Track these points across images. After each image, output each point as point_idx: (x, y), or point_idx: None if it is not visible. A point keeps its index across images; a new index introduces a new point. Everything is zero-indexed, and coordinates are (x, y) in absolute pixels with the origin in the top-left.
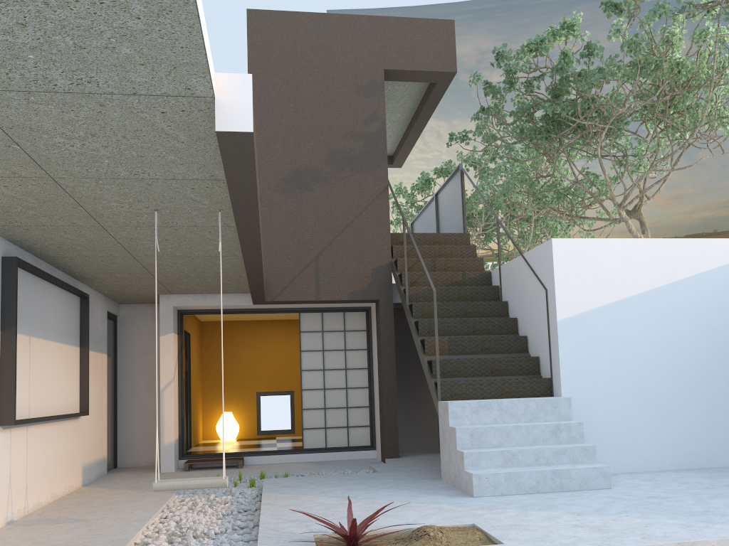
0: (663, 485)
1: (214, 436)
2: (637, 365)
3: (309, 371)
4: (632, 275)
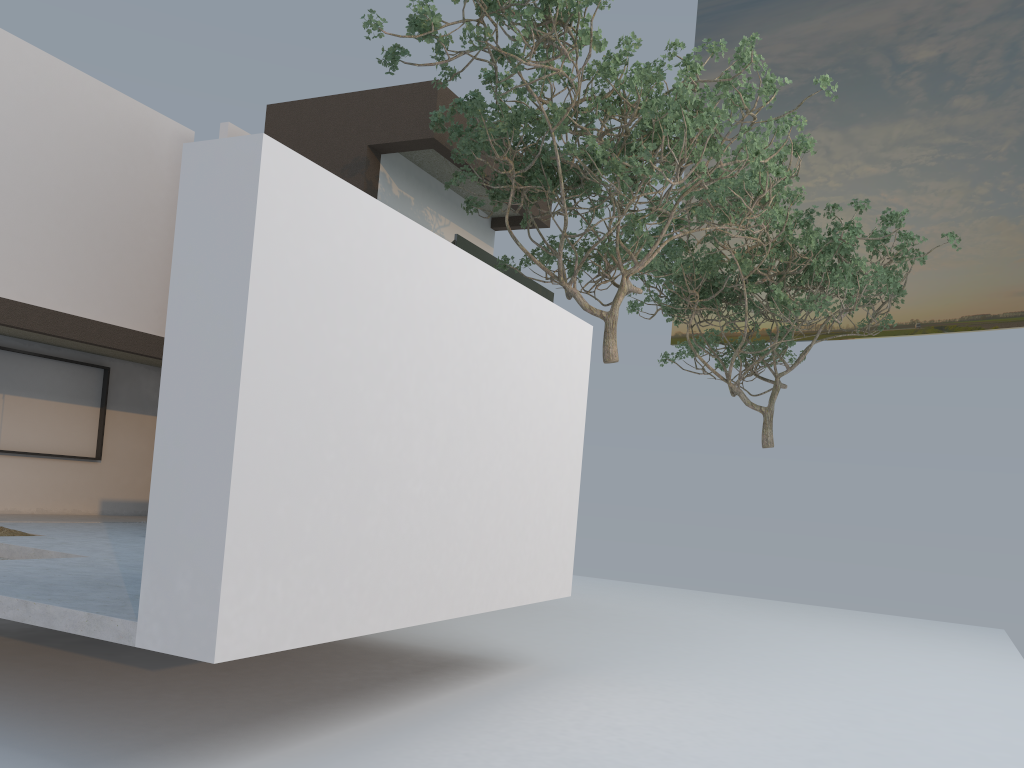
0: None
1: None
2: None
3: None
4: None
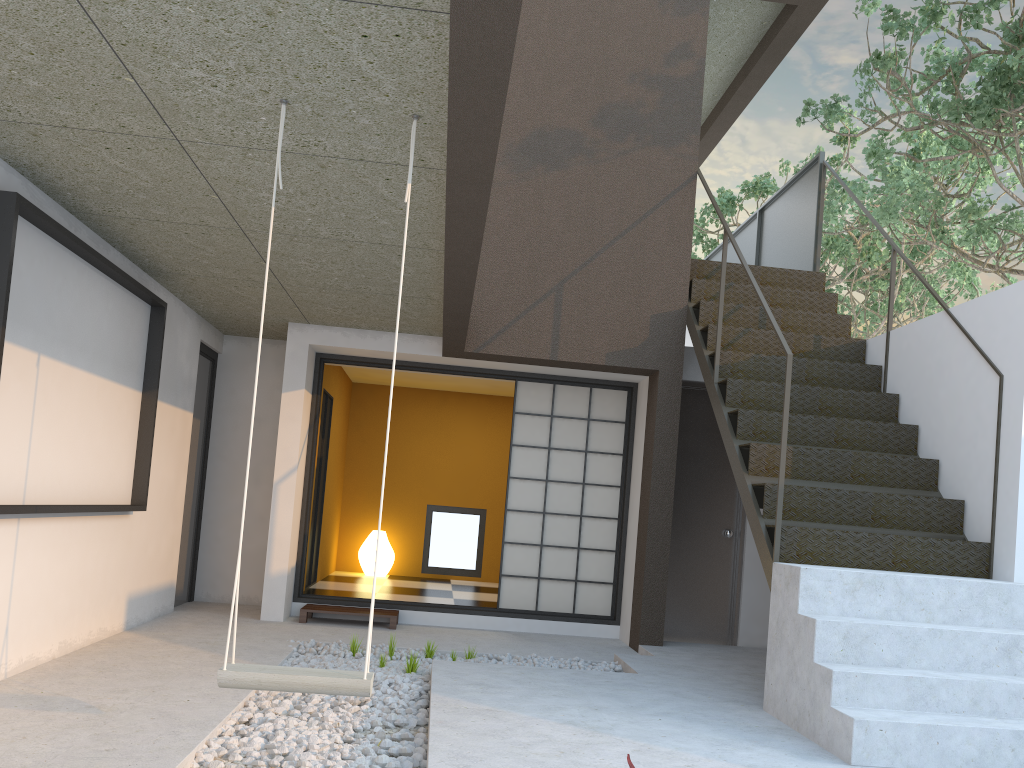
0: None
1: (354, 566)
2: None
3: (522, 480)
4: None
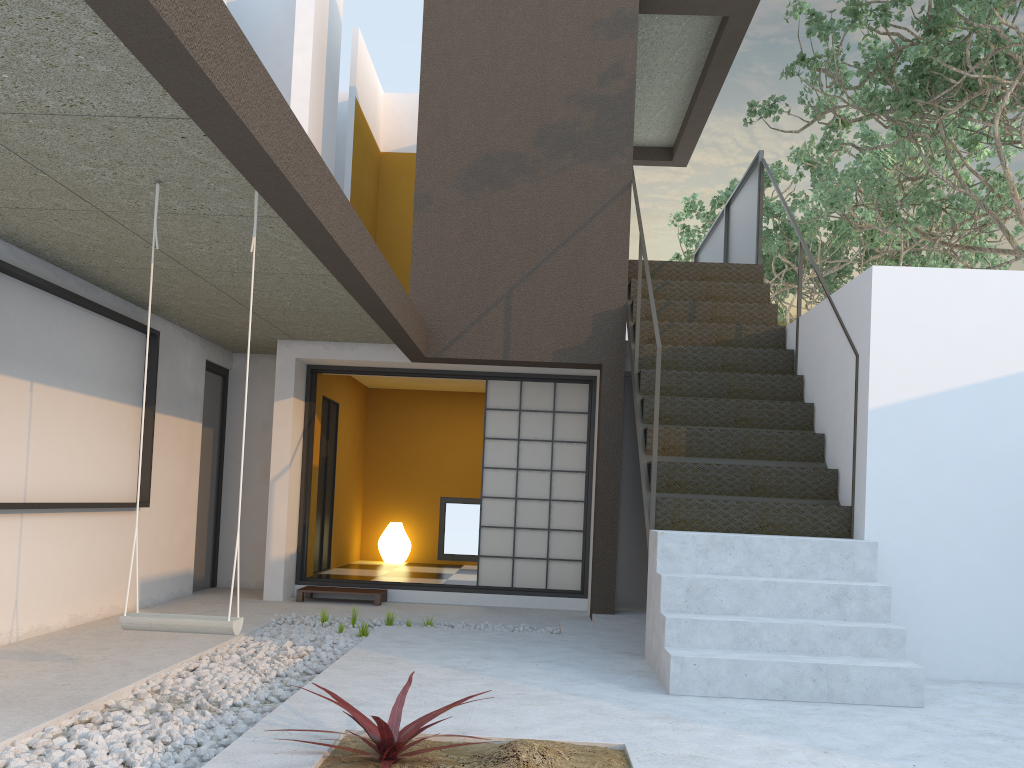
0: (1023, 714)
1: (376, 555)
2: (1012, 496)
3: (495, 469)
4: (1019, 337)
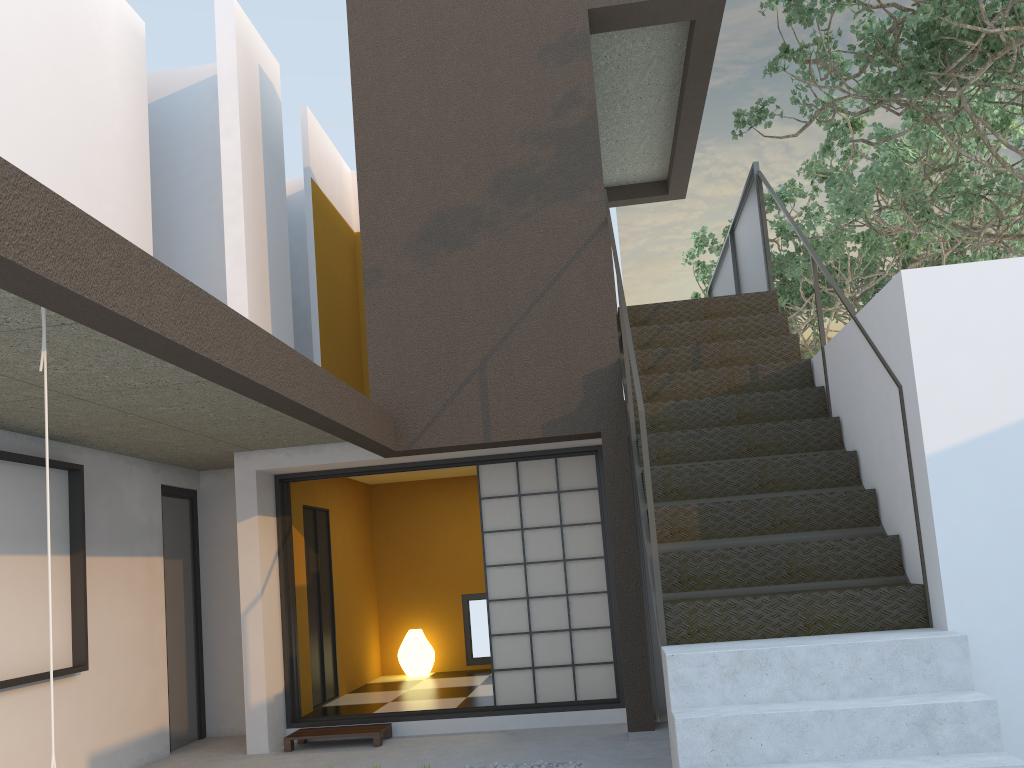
0: None
1: (399, 668)
2: None
3: (499, 567)
4: None
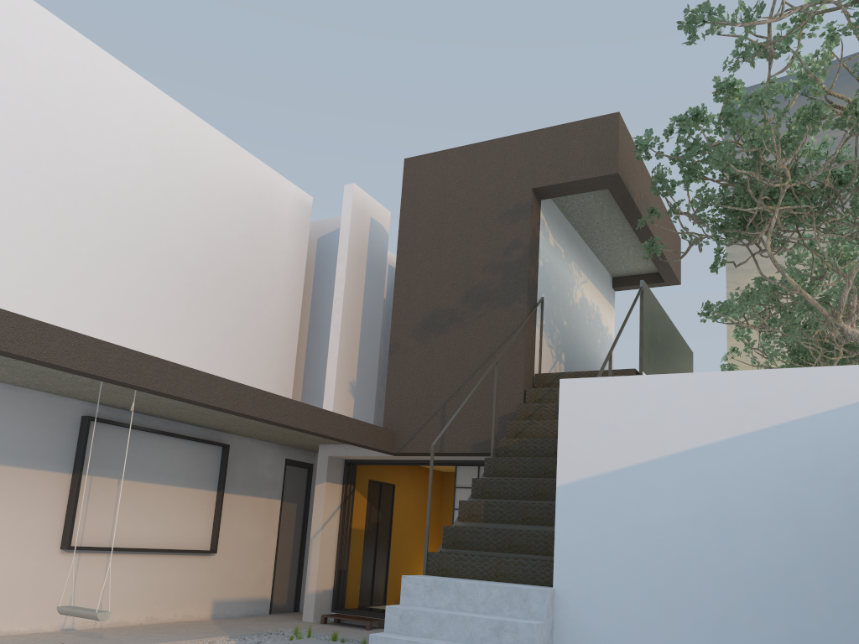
0: None
1: None
2: (668, 556)
3: None
4: (671, 425)
